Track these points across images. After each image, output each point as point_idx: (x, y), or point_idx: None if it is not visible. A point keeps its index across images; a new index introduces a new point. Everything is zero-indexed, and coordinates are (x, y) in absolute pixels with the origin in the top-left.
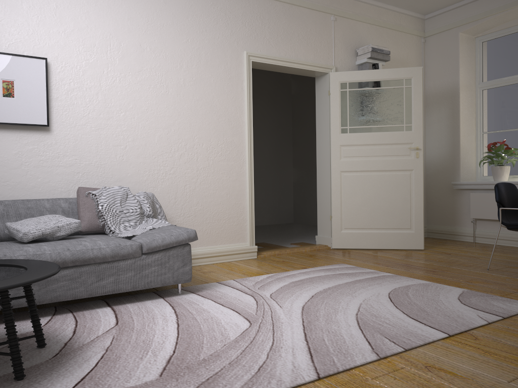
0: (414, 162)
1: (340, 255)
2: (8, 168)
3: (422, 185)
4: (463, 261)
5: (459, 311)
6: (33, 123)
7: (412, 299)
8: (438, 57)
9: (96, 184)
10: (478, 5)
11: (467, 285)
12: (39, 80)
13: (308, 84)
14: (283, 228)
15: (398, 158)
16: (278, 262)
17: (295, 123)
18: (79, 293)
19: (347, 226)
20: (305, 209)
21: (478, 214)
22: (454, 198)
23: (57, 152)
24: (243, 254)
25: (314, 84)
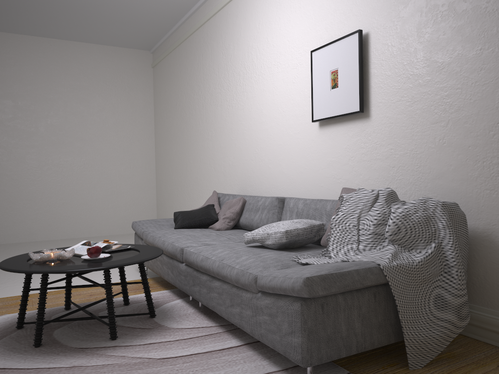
0: None
1: None
2: (340, 164)
3: None
4: None
5: None
6: (349, 111)
7: None
8: None
9: (412, 182)
10: None
11: None
12: (353, 59)
13: None
14: None
15: None
16: None
17: None
18: (222, 311)
19: None
20: None
21: None
22: None
23: (375, 142)
24: None
25: None
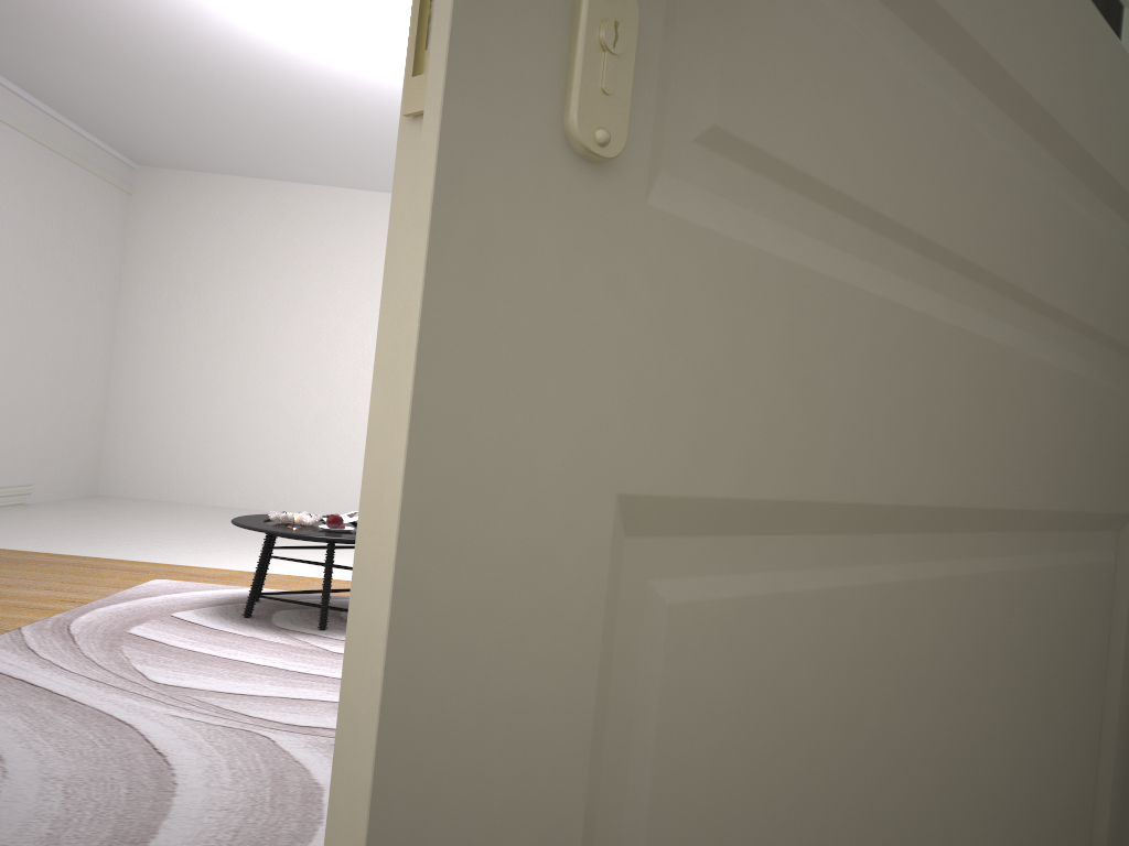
0: None
1: None
2: None
3: None
4: None
5: None
6: None
7: None
8: None
9: None
10: None
11: None
12: None
13: None
14: None
15: None
16: None
17: None
18: None
19: None
20: None
21: None
22: None
23: None
24: None
25: None
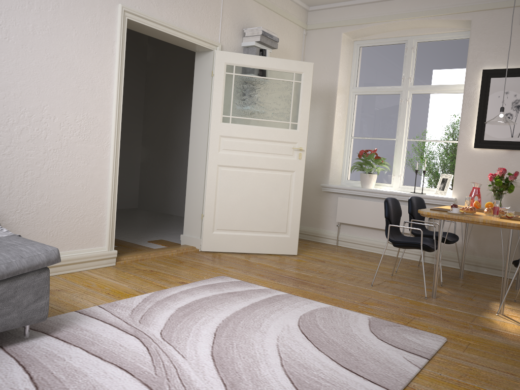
0: (296, 163)
1: (215, 262)
2: None
3: (301, 188)
4: (342, 273)
5: (383, 352)
6: None
7: (327, 335)
8: (318, 54)
9: None
10: (363, 9)
11: (366, 309)
12: None
13: (169, 53)
14: (129, 215)
15: (281, 158)
16: (146, 272)
17: (149, 95)
18: None
19: (220, 227)
20: (153, 195)
21: (344, 219)
22: (321, 200)
23: None
24: (99, 261)
25: (176, 55)
